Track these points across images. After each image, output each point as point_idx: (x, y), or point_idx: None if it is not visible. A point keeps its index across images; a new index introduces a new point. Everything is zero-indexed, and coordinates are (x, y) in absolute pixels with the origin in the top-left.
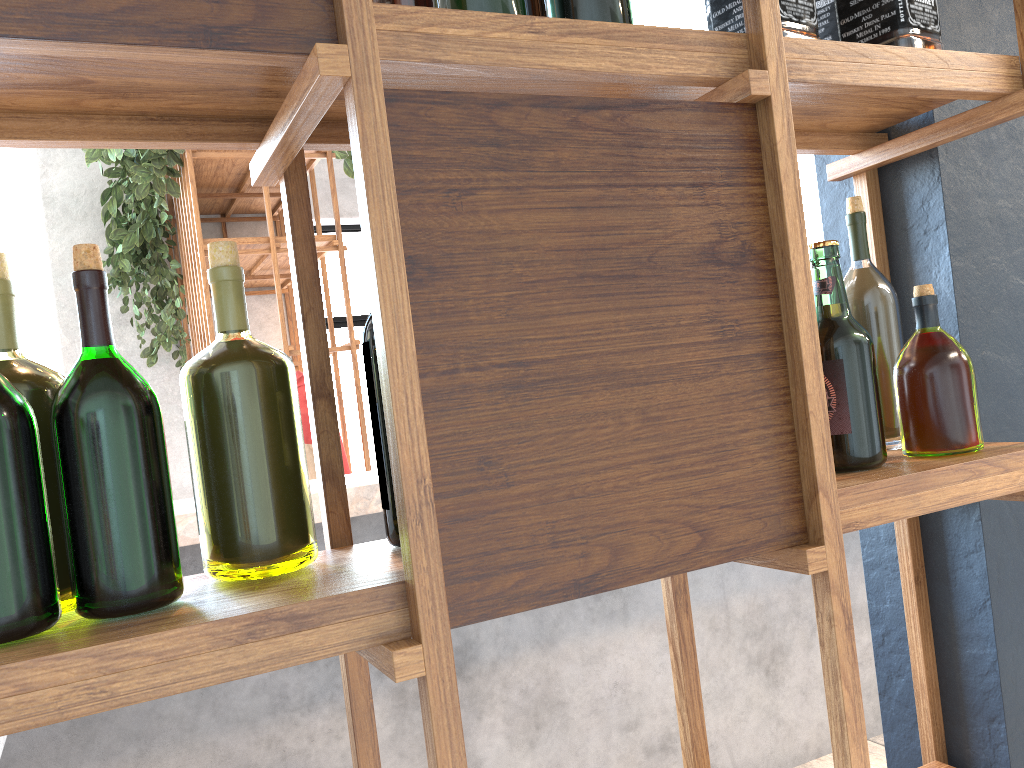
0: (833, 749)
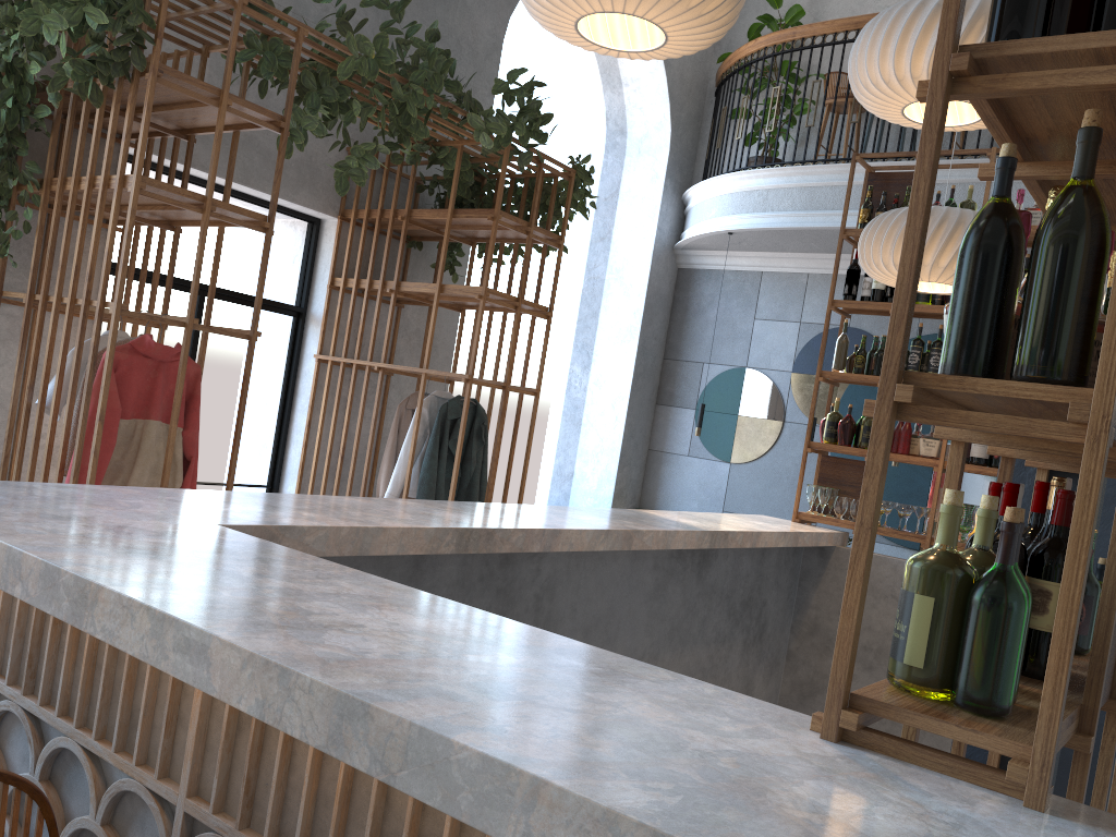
0: (1092, 800)
